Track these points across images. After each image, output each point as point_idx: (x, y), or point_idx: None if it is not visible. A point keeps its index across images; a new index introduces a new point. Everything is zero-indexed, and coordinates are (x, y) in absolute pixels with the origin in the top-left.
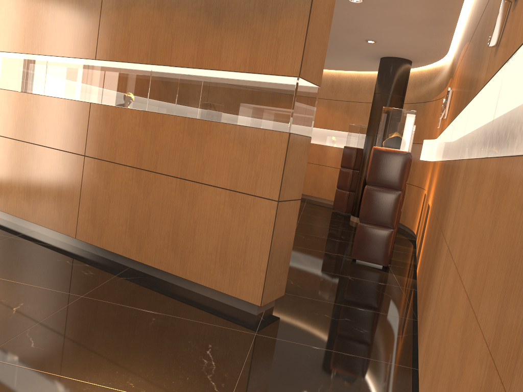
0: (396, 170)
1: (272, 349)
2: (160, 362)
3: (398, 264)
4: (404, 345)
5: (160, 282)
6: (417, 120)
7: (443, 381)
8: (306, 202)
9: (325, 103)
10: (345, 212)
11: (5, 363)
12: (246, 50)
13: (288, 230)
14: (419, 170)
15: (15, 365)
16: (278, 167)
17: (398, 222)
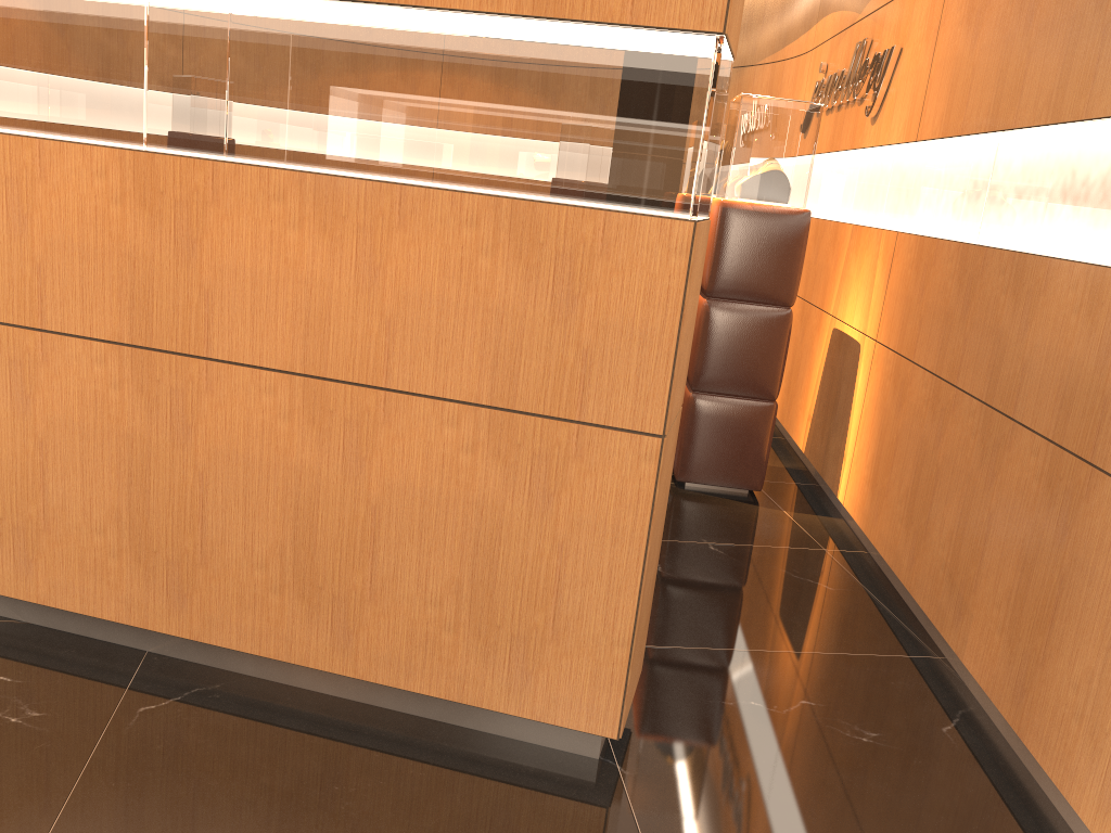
0: (778, 258)
1: None
2: None
3: (771, 476)
4: (981, 762)
5: (269, 694)
6: None
7: None
8: None
9: None
10: None
11: None
12: None
13: (664, 502)
14: None
15: None
16: (659, 333)
17: None
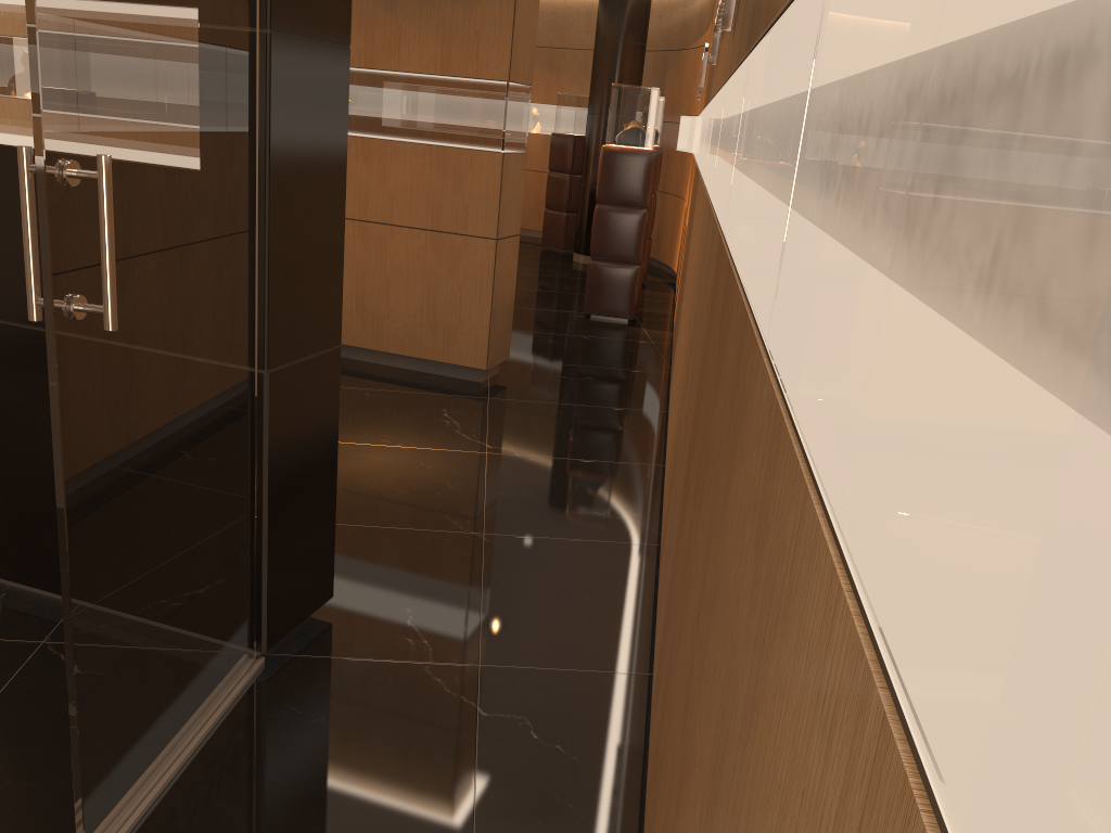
0: (637, 179)
1: (512, 408)
2: (402, 425)
3: (650, 316)
4: (656, 395)
5: (347, 361)
6: (668, 82)
7: (677, 377)
8: None
9: None
10: (563, 249)
11: None
12: (435, 45)
13: (509, 275)
14: (677, 168)
15: None
16: (492, 197)
17: (648, 257)
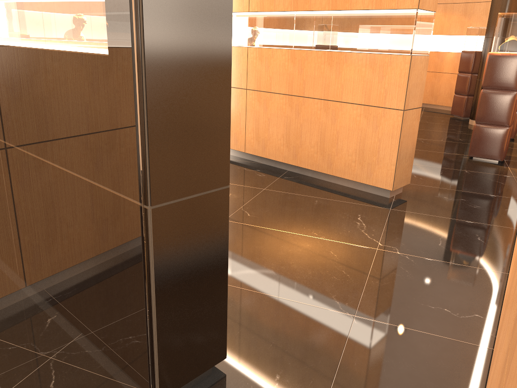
0: (511, 72)
1: (404, 217)
2: (329, 223)
3: (514, 159)
4: (510, 215)
5: (313, 179)
6: None
7: None
8: (423, 111)
9: (441, 8)
10: (463, 117)
11: (239, 223)
12: None
13: (412, 132)
14: None
15: (244, 224)
16: (402, 84)
17: None
